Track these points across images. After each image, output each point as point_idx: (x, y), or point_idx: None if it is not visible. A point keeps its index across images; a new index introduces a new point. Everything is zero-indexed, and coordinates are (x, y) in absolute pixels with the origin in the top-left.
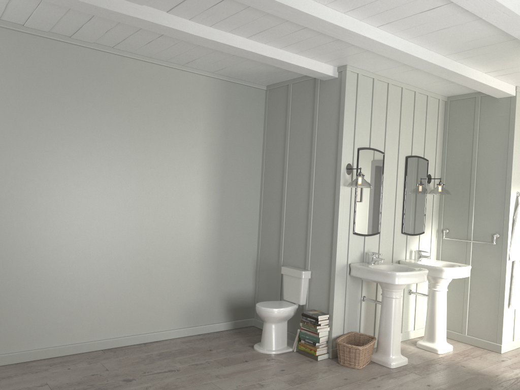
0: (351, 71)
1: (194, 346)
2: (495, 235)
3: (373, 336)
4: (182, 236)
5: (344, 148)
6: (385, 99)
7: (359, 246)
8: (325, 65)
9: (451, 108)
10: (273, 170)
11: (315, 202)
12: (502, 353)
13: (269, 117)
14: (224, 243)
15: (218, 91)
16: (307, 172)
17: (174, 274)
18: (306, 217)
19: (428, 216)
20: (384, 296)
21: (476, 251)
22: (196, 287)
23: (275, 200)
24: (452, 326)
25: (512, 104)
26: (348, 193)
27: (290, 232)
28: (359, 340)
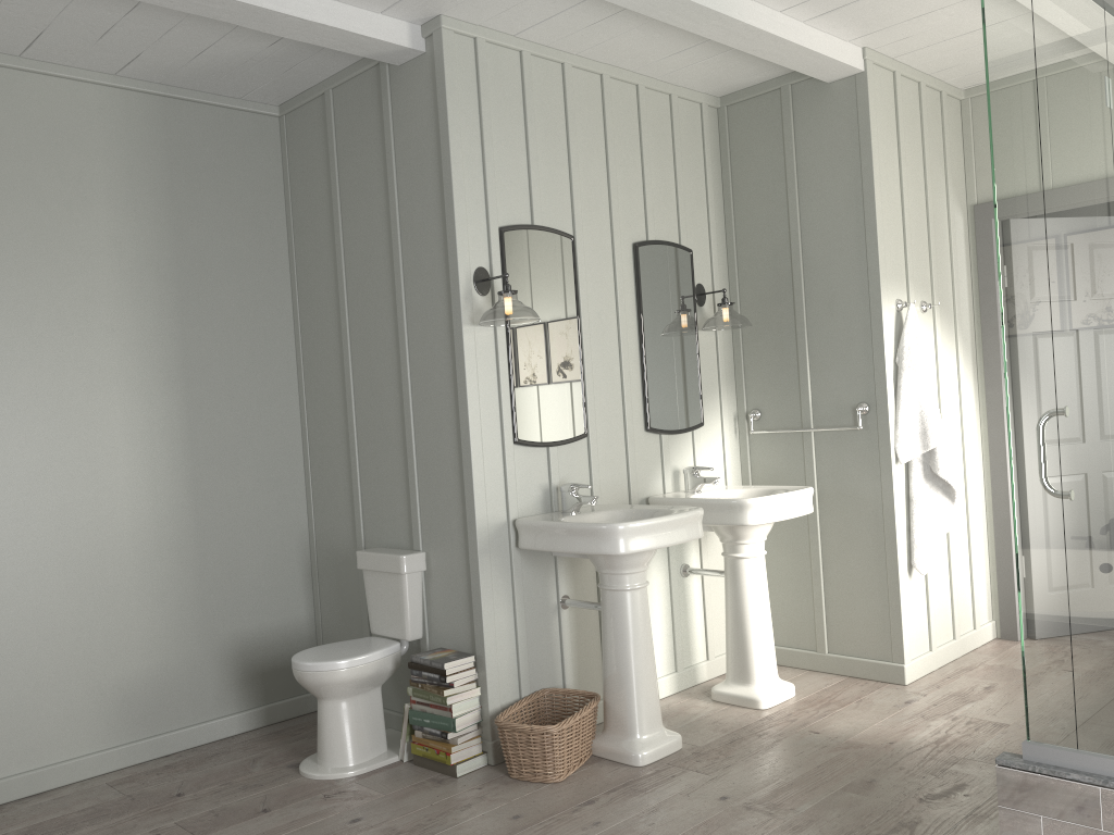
0: (457, 33)
1: (139, 790)
2: (861, 408)
3: (594, 693)
4: (82, 507)
5: (460, 227)
6: (561, 103)
7: (536, 474)
8: (384, 19)
9: (733, 123)
10: (318, 314)
11: (414, 377)
12: (909, 684)
13: (295, 182)
14: (212, 512)
15: (140, 122)
16: (389, 304)
17: (71, 611)
18: (400, 419)
19: (709, 385)
20: (606, 590)
21: (825, 451)
22: (142, 636)
23: (332, 387)
24: (794, 638)
25: (859, 92)
26: (488, 342)
27: (372, 463)
28: (563, 707)
